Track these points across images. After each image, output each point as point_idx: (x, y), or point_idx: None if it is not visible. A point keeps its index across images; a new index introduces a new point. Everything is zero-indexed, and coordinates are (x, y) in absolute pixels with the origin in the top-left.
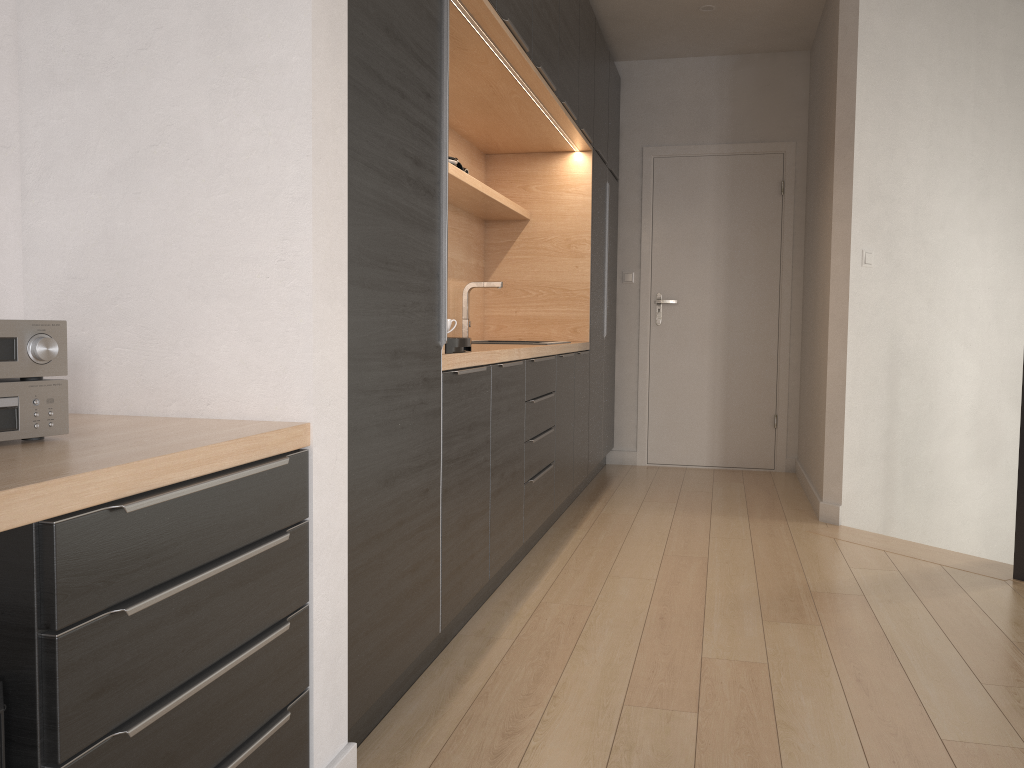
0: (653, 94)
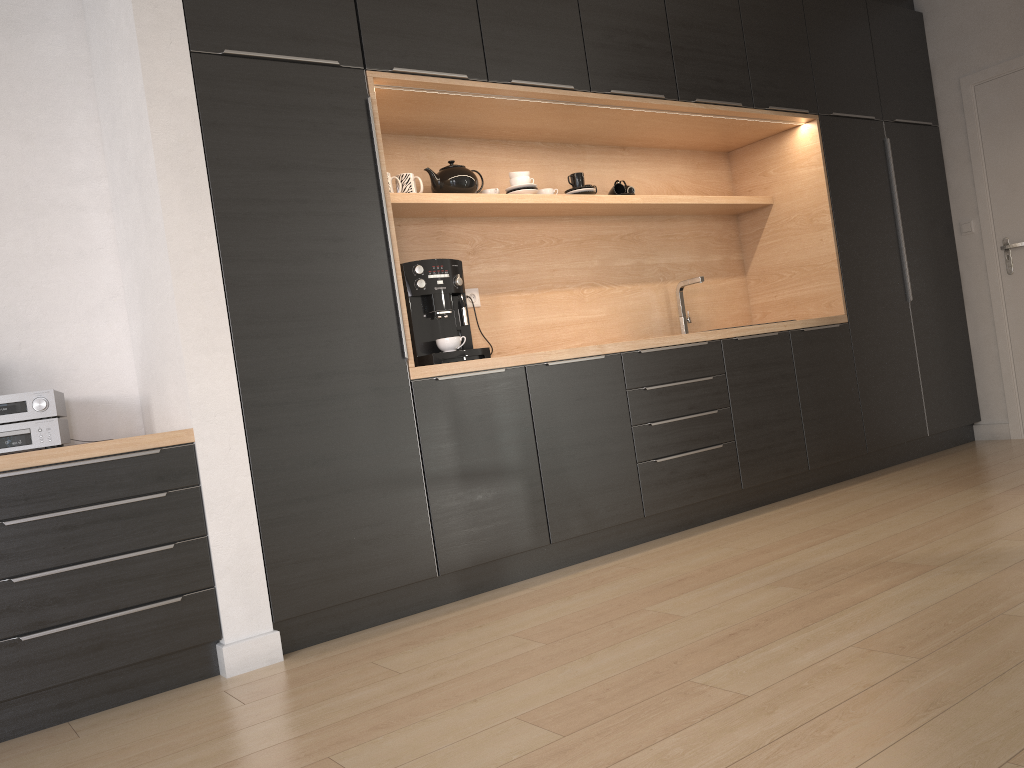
0: (961, 16)
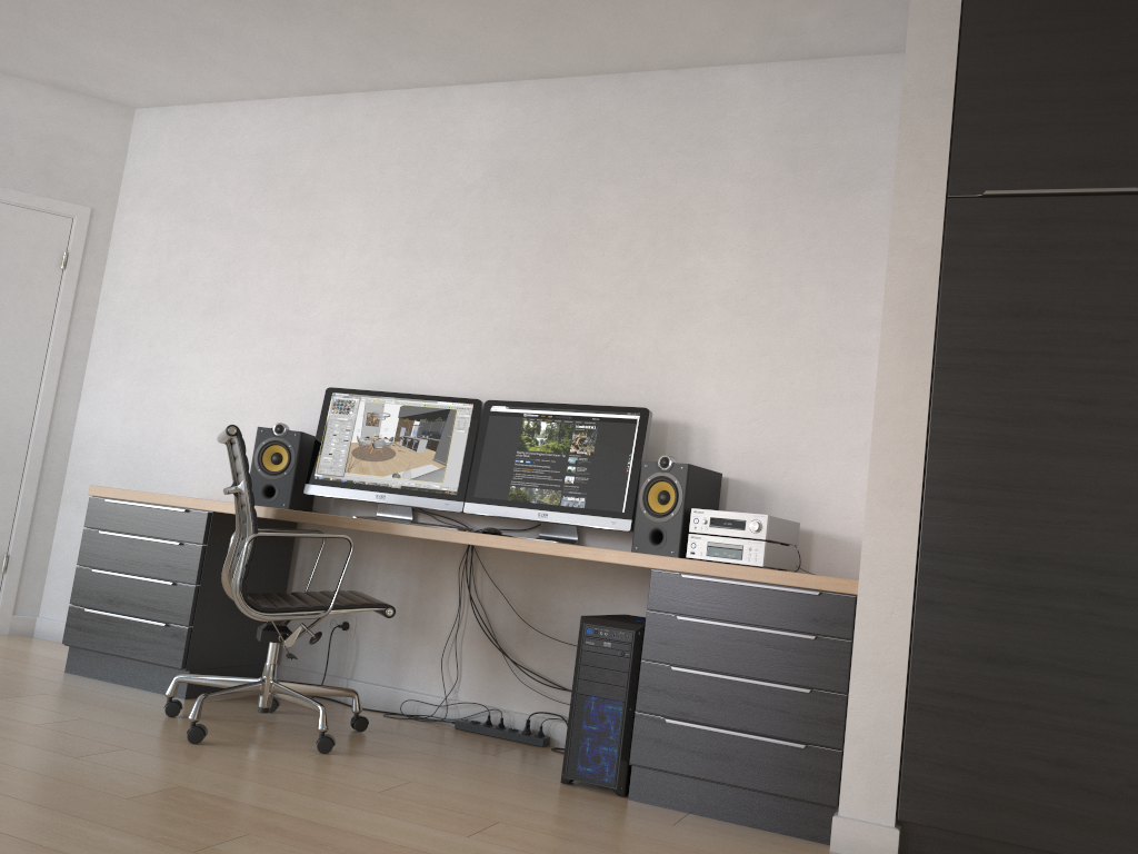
0: None
